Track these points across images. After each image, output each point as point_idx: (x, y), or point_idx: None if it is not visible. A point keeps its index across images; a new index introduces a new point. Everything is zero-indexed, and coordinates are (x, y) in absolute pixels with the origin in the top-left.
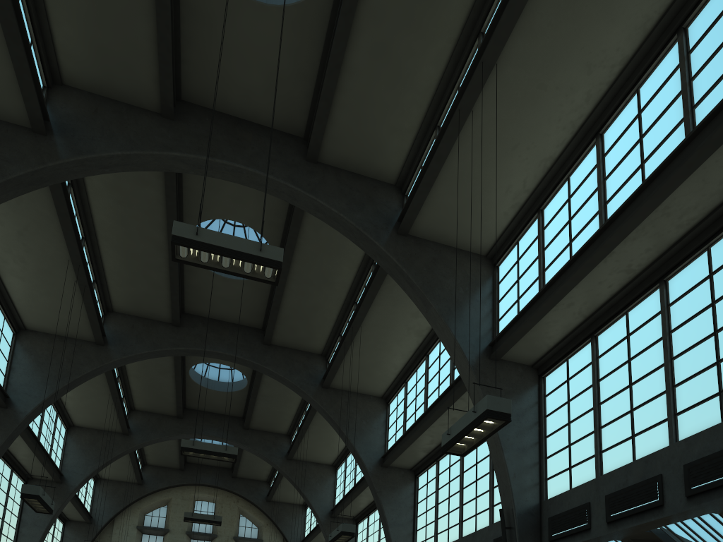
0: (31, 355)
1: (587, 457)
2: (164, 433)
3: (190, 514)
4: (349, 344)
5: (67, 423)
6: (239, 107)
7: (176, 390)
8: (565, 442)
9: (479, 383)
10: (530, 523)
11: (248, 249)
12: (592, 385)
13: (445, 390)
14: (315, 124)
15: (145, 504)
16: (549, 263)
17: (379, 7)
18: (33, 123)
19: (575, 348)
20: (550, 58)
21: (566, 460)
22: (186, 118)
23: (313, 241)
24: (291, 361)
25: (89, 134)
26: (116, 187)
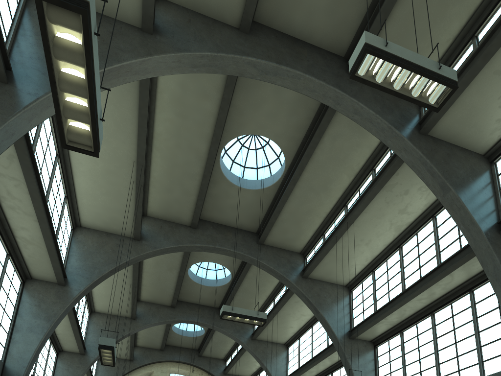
0: (84, 246)
1: None
2: (161, 318)
3: None
4: (339, 238)
5: (90, 309)
6: (299, 27)
7: (177, 284)
8: None
9: None
10: None
11: (428, 66)
12: None
13: (435, 268)
14: None
15: (134, 375)
16: None
17: None
18: (144, 21)
19: None
20: None
21: None
22: (257, 34)
23: (327, 151)
24: (278, 257)
25: (185, 37)
26: (181, 101)
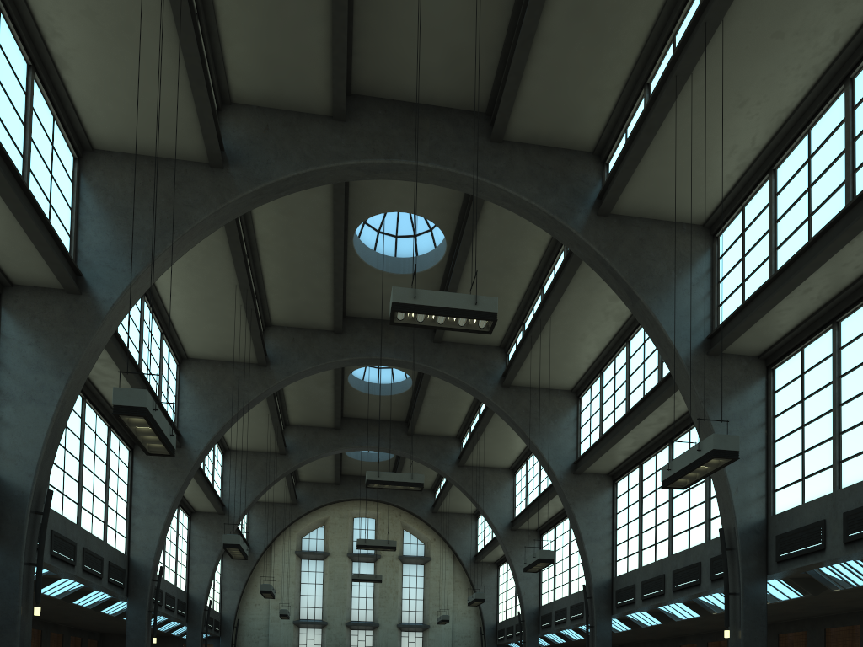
0: (196, 386)
1: (824, 467)
2: (322, 449)
3: (363, 540)
4: (536, 337)
5: (223, 447)
6: (414, 91)
7: (335, 400)
8: (798, 448)
9: (704, 418)
10: (755, 542)
11: (463, 304)
12: (832, 383)
13: (653, 388)
14: (502, 102)
15: (301, 527)
16: (783, 240)
17: None
18: (211, 159)
19: (813, 336)
20: (789, 3)
21: (798, 470)
22: (358, 116)
23: (495, 226)
24: (465, 359)
25: (263, 157)
26: (281, 198)
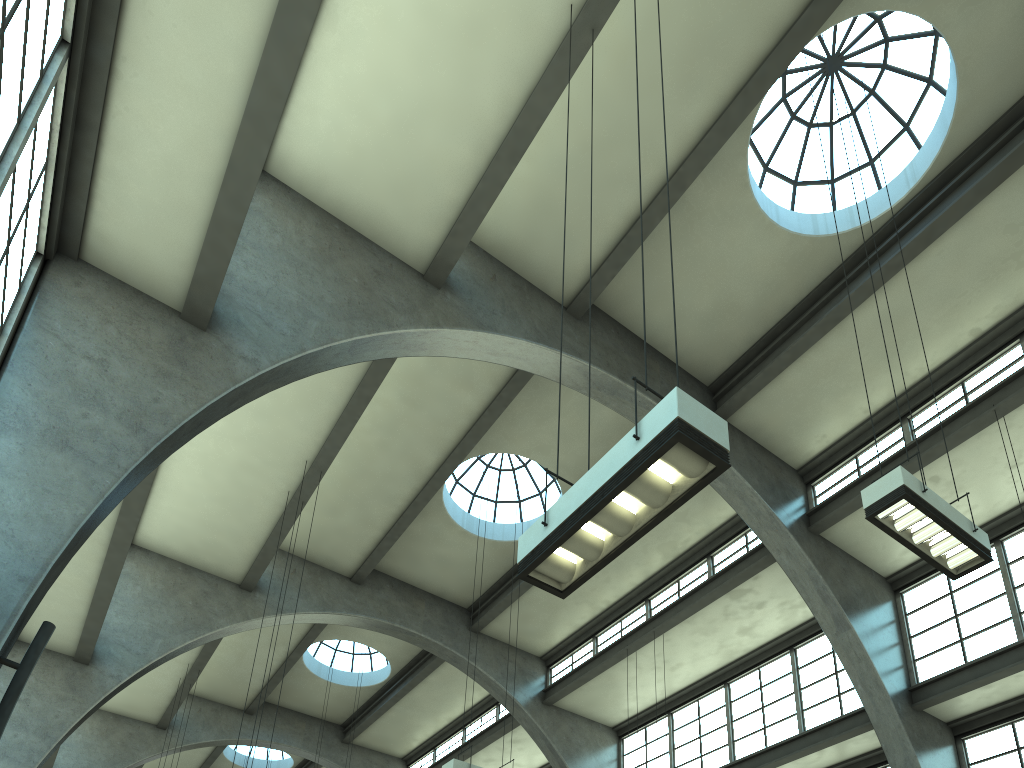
0: (136, 585)
1: None
2: (222, 734)
3: None
4: (631, 652)
5: None
6: (653, 328)
7: (278, 672)
8: None
9: None
10: None
11: (963, 525)
12: None
13: (796, 736)
14: (758, 376)
15: None
16: None
17: (927, 273)
18: (435, 268)
19: None
20: None
21: None
22: (592, 322)
23: None
24: (503, 660)
25: (489, 304)
26: (420, 379)
